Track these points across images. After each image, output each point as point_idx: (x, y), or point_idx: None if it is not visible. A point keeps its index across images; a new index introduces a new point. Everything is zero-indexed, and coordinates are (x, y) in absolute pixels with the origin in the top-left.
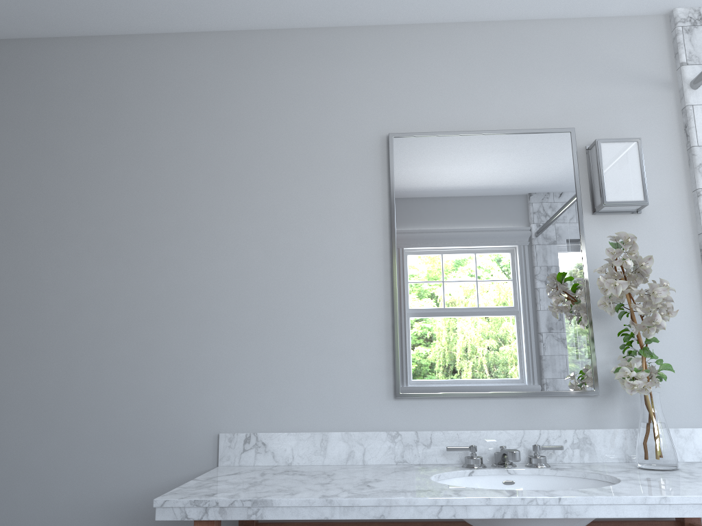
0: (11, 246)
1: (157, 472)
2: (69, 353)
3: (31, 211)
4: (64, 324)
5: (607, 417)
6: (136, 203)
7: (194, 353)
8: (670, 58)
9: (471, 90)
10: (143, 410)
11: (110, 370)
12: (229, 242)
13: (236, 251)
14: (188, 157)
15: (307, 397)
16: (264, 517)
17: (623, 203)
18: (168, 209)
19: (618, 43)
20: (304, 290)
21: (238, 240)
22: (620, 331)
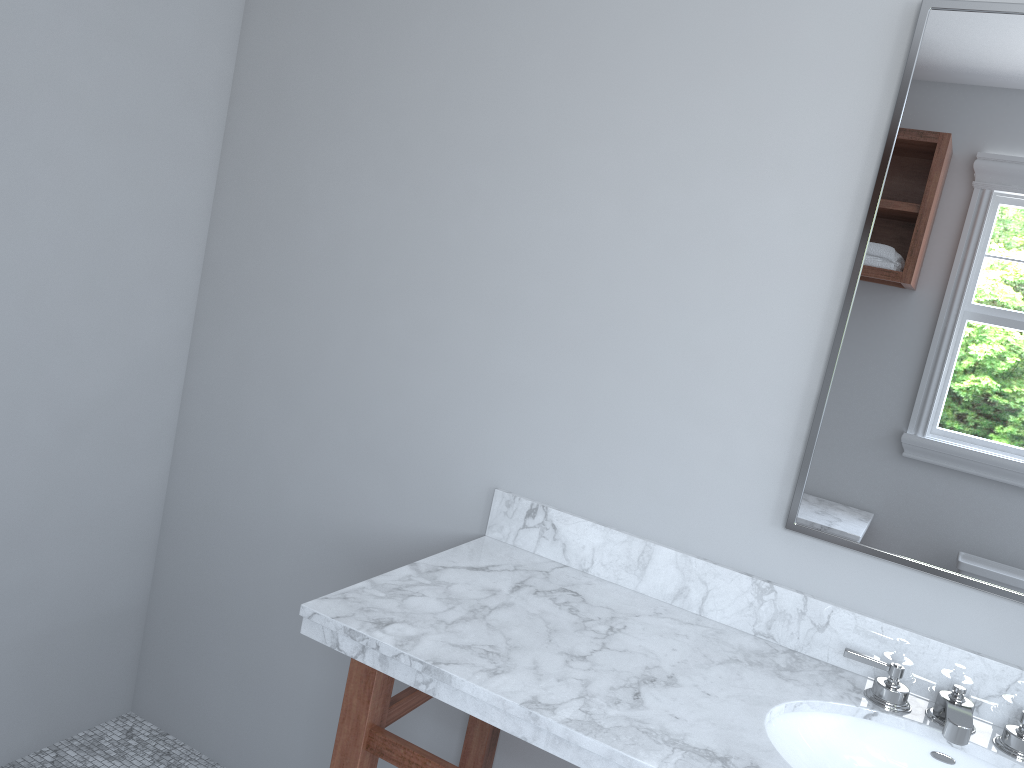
0: (277, 133)
1: (408, 512)
2: (326, 310)
3: (306, 80)
4: (326, 266)
5: None
6: (443, 87)
7: (484, 356)
8: None
9: None
10: (404, 420)
11: (372, 350)
12: (569, 182)
13: (577, 200)
14: (534, 14)
15: (637, 477)
16: (436, 695)
17: None
18: (487, 107)
19: None
20: (675, 295)
21: (584, 180)
22: None
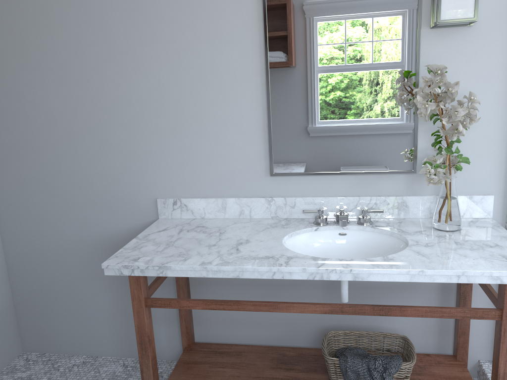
0: None
1: (122, 221)
2: (54, 148)
3: (5, 46)
4: (47, 128)
5: (421, 187)
6: (75, 36)
7: (133, 147)
8: None
9: None
10: (107, 184)
11: (82, 159)
12: (146, 65)
13: (152, 72)
14: None
15: (211, 175)
16: (167, 275)
17: (455, 21)
18: (99, 40)
19: None
20: (204, 100)
21: (152, 62)
22: (433, 132)
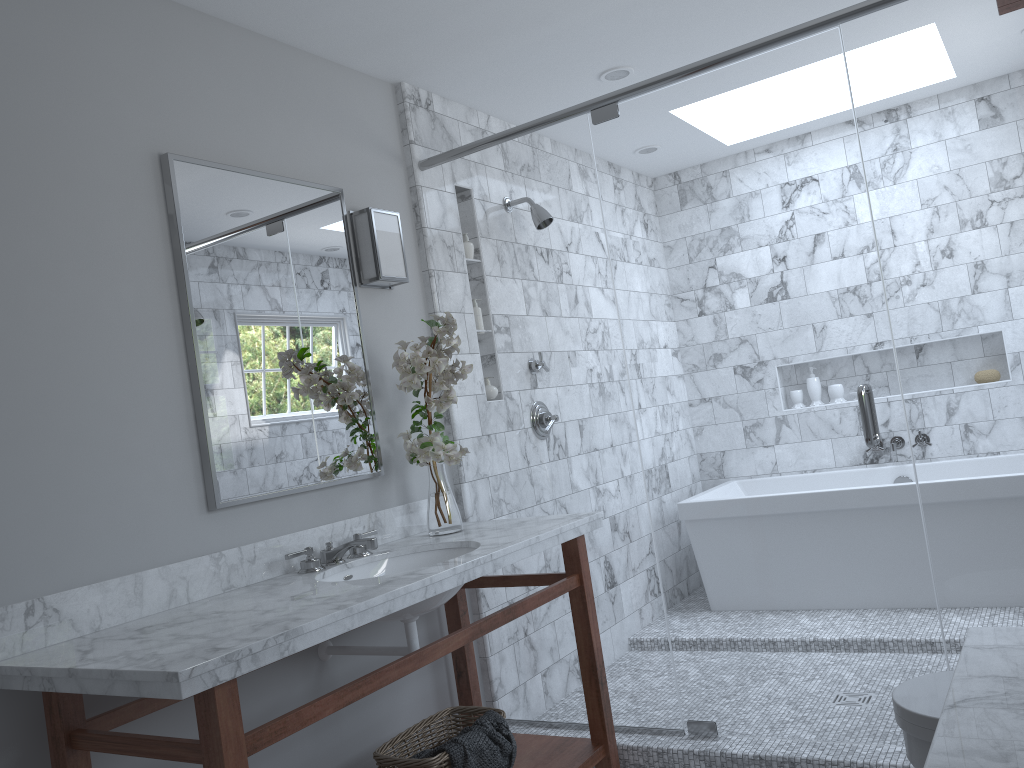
0: None
1: None
2: None
3: None
4: None
5: (387, 497)
6: None
7: None
8: (398, 132)
9: (245, 117)
10: None
11: None
12: None
13: None
14: None
15: (102, 529)
16: (296, 649)
17: (394, 278)
18: None
19: (362, 102)
20: (78, 372)
21: None
22: (415, 407)
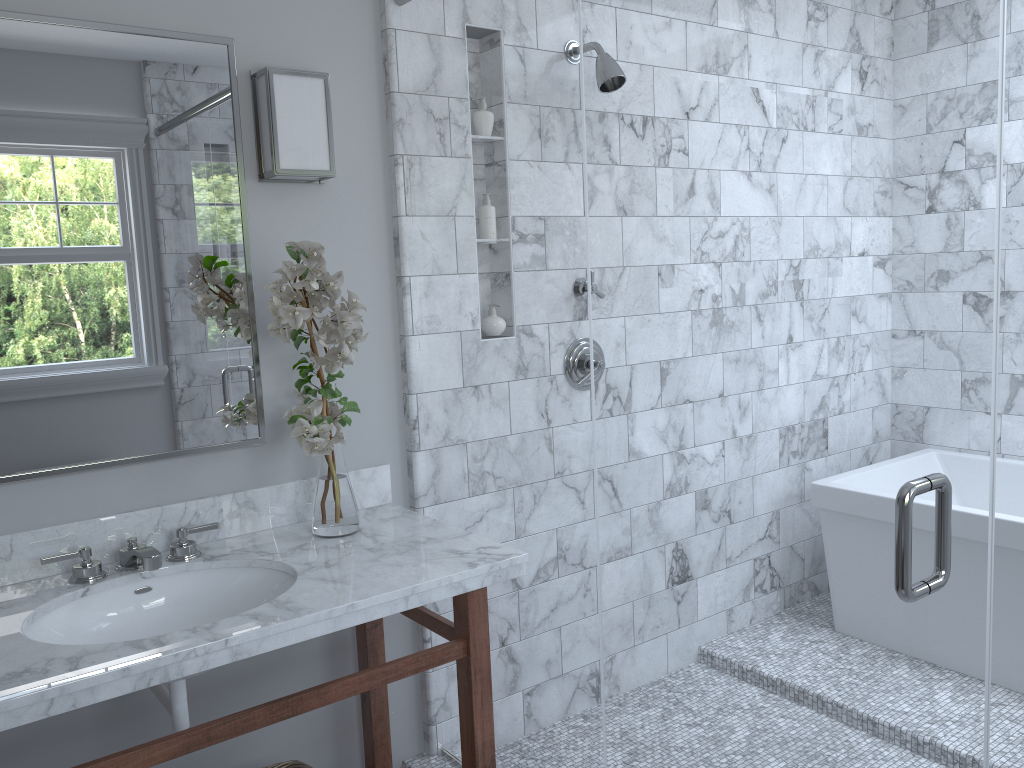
0: None
1: None
2: None
3: None
4: None
5: (276, 469)
6: None
7: None
8: None
9: None
10: None
11: None
12: None
13: None
14: None
15: None
16: None
17: (303, 172)
18: None
19: None
20: None
21: None
22: (297, 363)
